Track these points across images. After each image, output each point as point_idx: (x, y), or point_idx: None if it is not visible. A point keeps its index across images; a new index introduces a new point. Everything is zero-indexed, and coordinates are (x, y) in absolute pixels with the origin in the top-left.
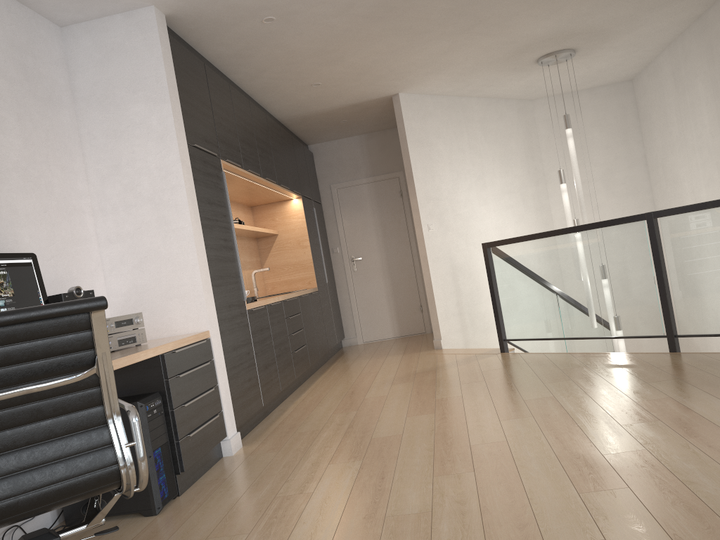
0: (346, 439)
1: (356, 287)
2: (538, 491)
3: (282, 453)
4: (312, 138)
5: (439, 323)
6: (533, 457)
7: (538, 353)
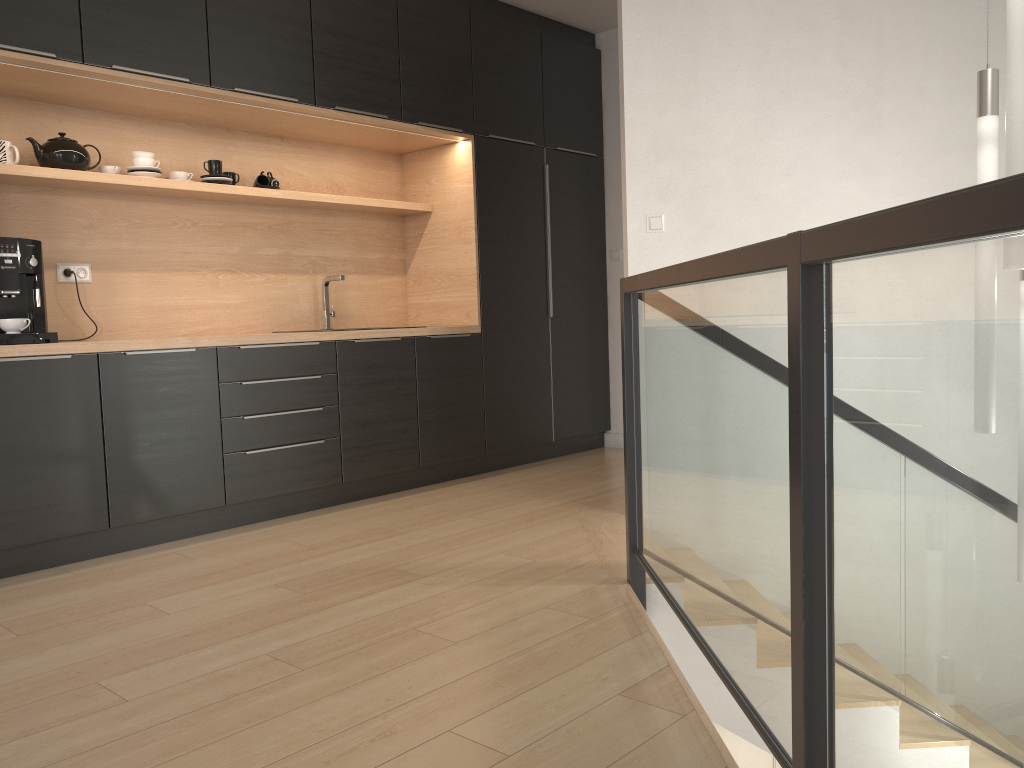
0: None
1: None
2: None
3: None
4: (576, 16)
5: None
6: None
7: (646, 623)
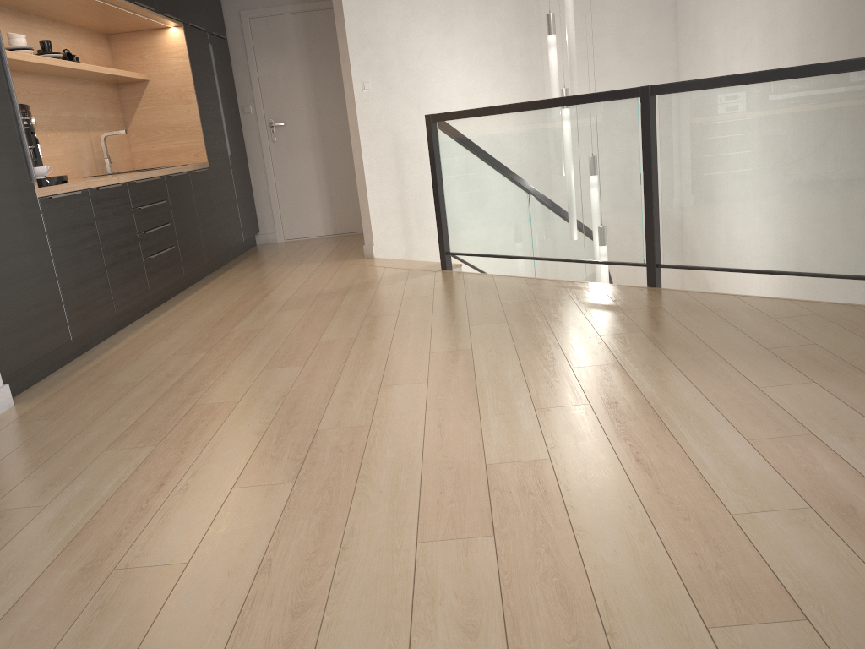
0: (160, 404)
1: (275, 165)
2: (363, 533)
3: (57, 424)
4: None
5: (371, 222)
6: (390, 461)
7: (486, 274)
